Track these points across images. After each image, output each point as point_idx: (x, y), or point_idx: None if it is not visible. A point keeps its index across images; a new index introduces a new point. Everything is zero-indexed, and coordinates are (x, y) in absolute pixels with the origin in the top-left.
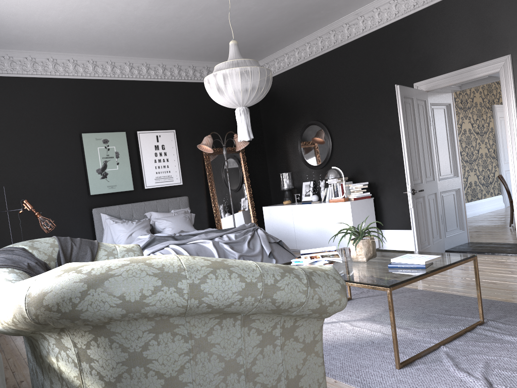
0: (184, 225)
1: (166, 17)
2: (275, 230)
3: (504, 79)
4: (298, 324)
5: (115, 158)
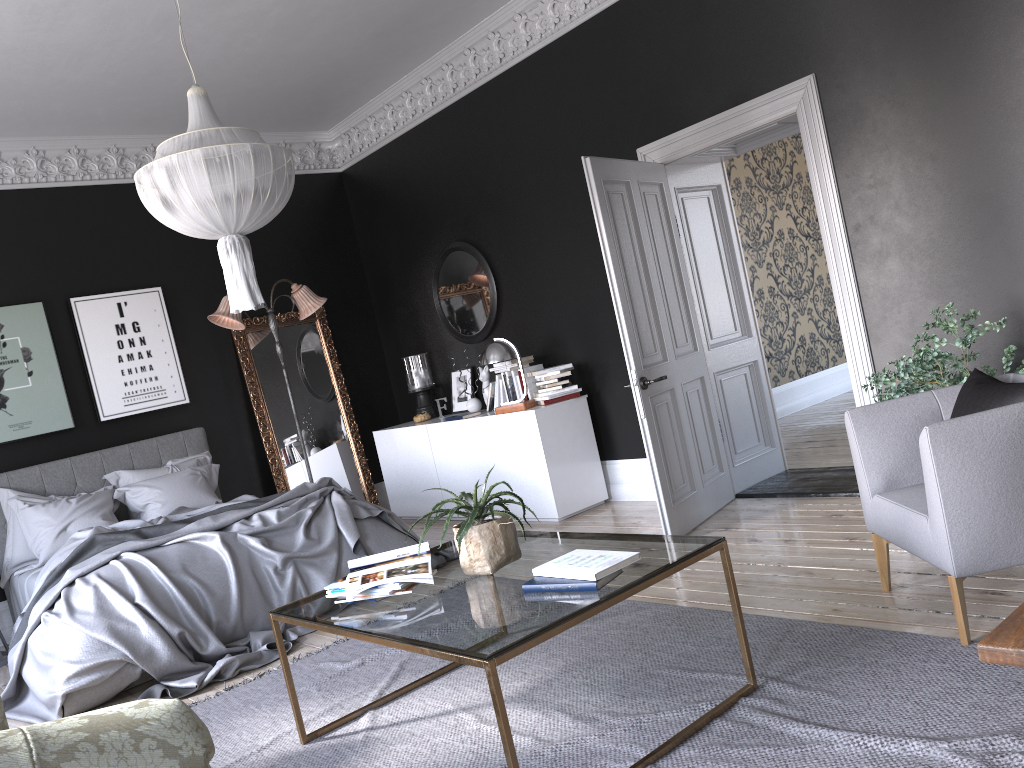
0: (190, 493)
1: (78, 44)
2: (402, 478)
3: (808, 127)
4: None
5: (24, 363)
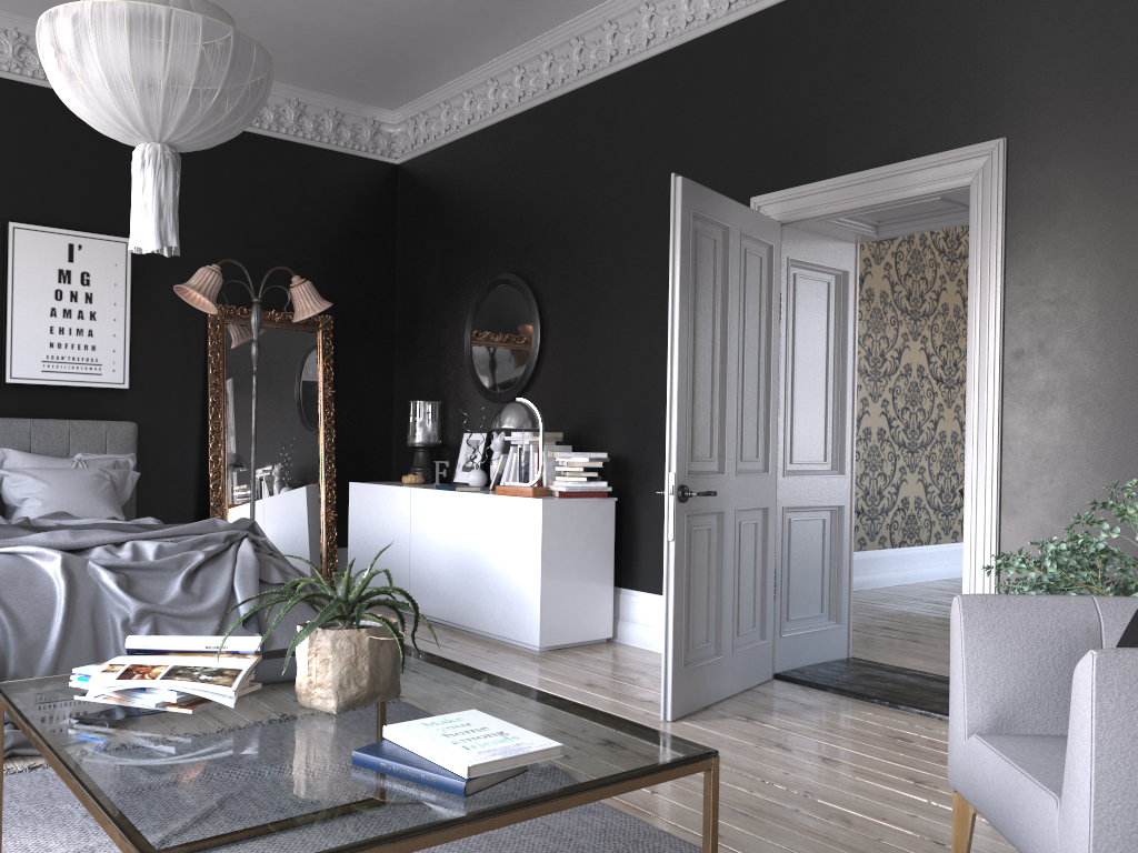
0: (85, 499)
1: None
2: (369, 548)
3: (981, 208)
4: None
5: None
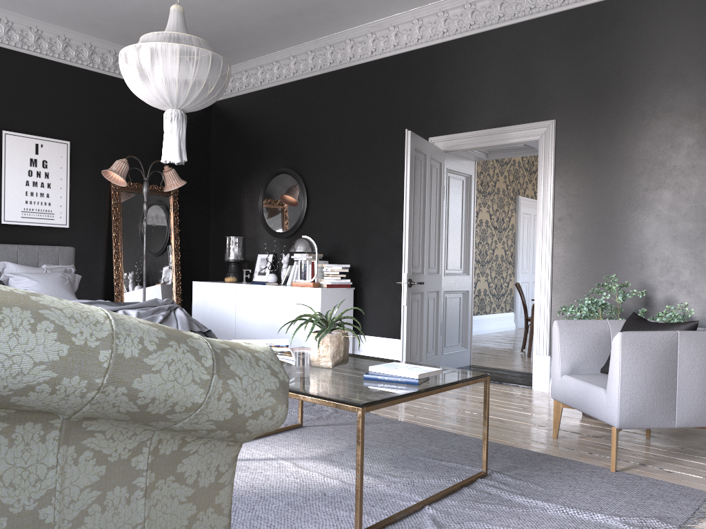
0: (58, 290)
1: None
2: (207, 317)
3: (544, 151)
4: (188, 449)
5: None
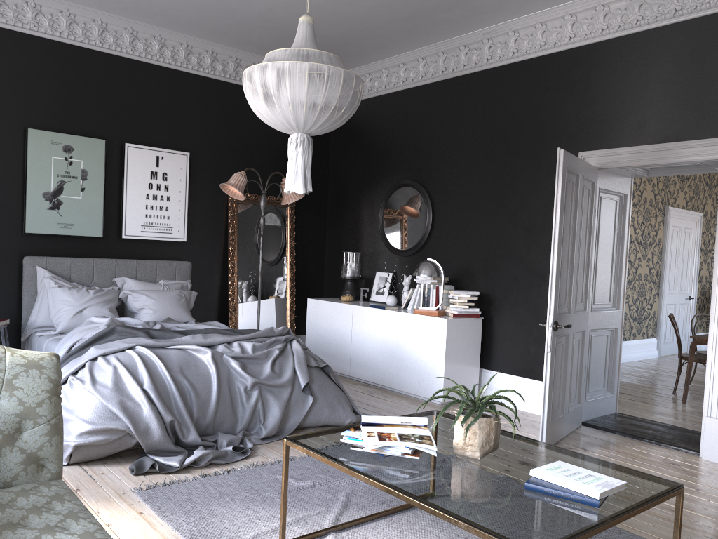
0: (174, 309)
1: None
2: (321, 338)
3: None
4: None
5: (80, 180)
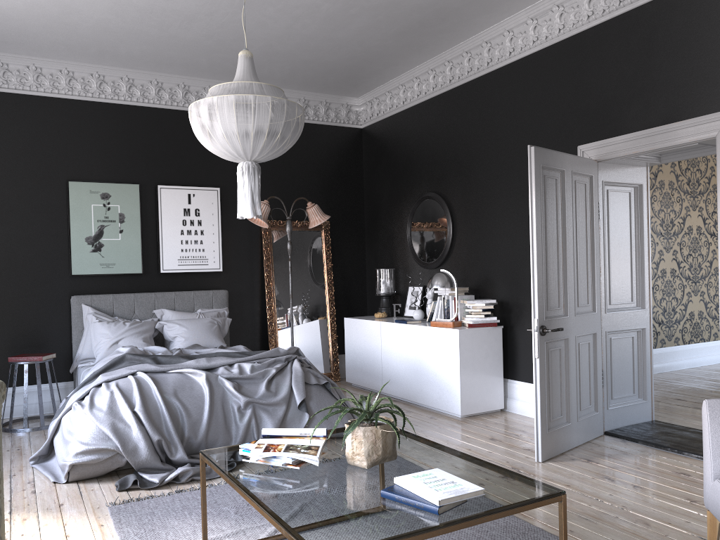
0: (205, 335)
1: (187, 12)
2: (357, 356)
3: None
4: None
5: (118, 223)
